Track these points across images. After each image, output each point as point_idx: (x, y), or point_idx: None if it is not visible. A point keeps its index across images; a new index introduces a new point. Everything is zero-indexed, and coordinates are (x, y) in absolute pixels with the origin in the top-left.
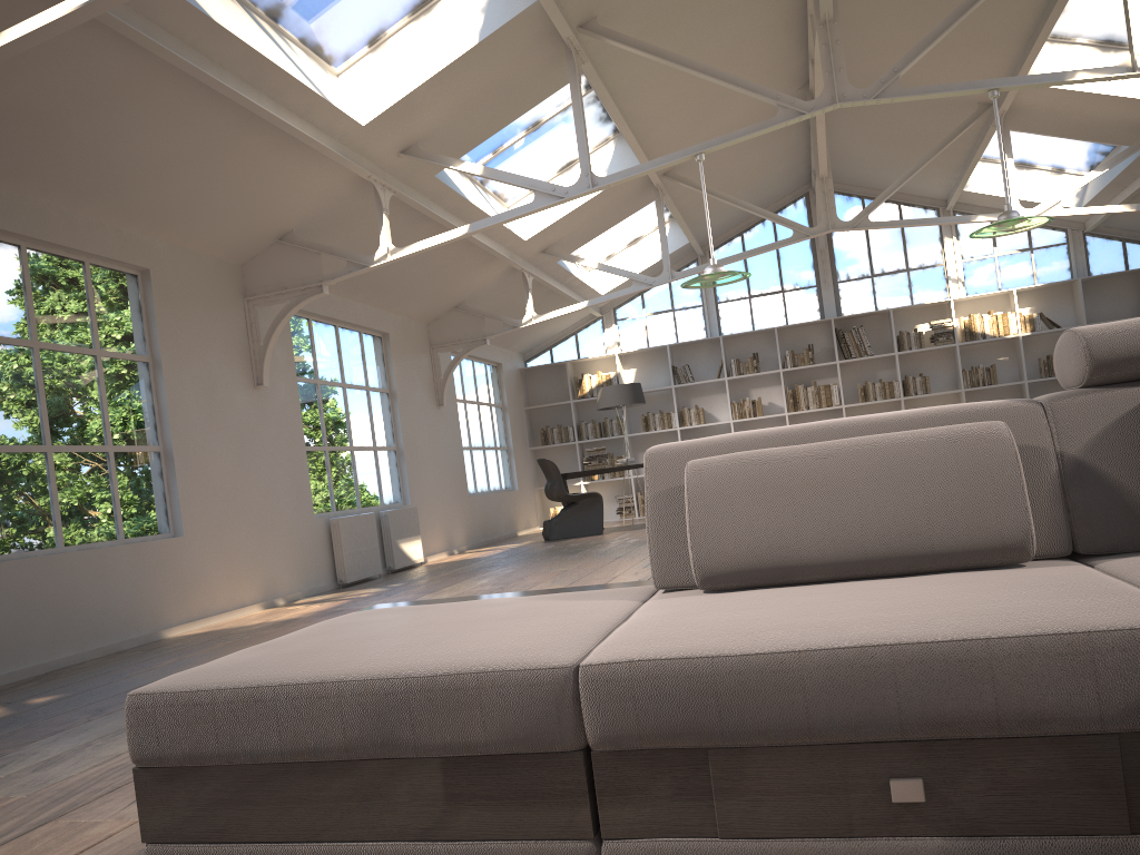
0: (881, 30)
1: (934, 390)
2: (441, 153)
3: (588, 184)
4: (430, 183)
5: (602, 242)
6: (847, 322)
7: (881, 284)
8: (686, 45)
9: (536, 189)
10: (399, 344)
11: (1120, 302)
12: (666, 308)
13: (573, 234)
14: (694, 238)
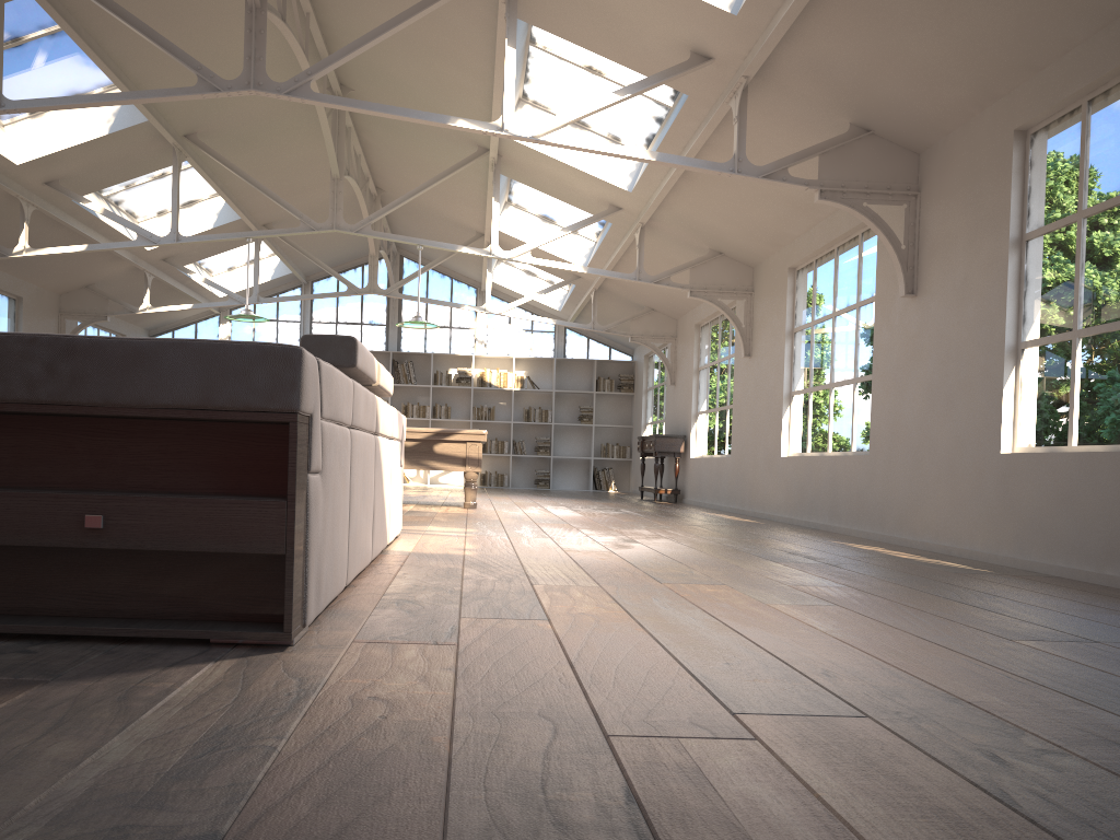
0: (407, 174)
1: (455, 417)
2: (78, 187)
3: (175, 238)
4: (68, 203)
5: (223, 257)
6: (403, 356)
7: (431, 333)
8: (269, 155)
9: (138, 233)
10: (31, 307)
11: (580, 379)
12: (272, 318)
13: (190, 252)
14: (295, 271)
